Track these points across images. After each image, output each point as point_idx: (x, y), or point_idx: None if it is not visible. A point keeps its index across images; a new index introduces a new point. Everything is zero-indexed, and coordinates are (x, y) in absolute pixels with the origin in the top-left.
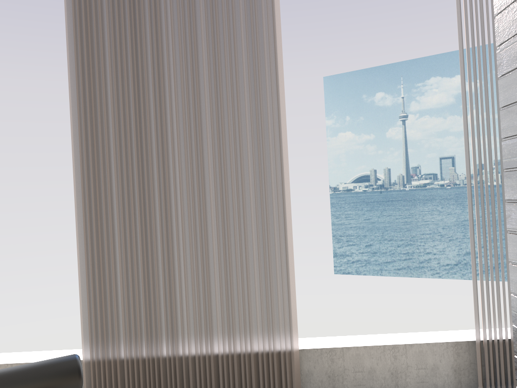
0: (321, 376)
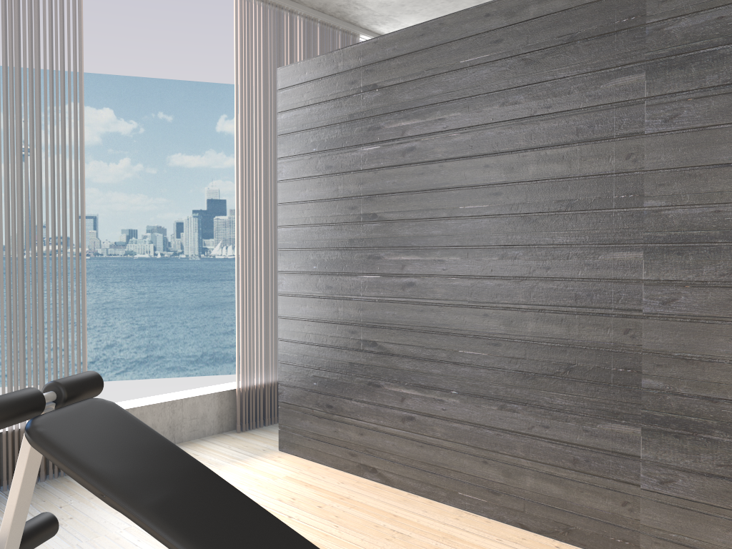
0: None
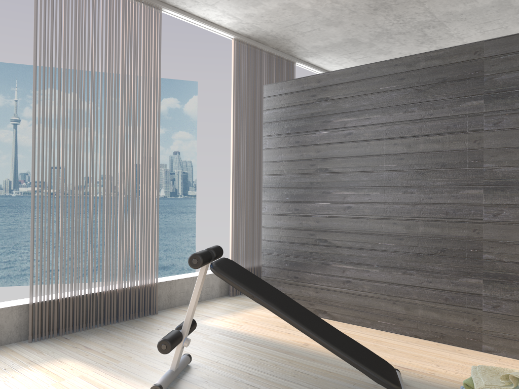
0: (165, 297)
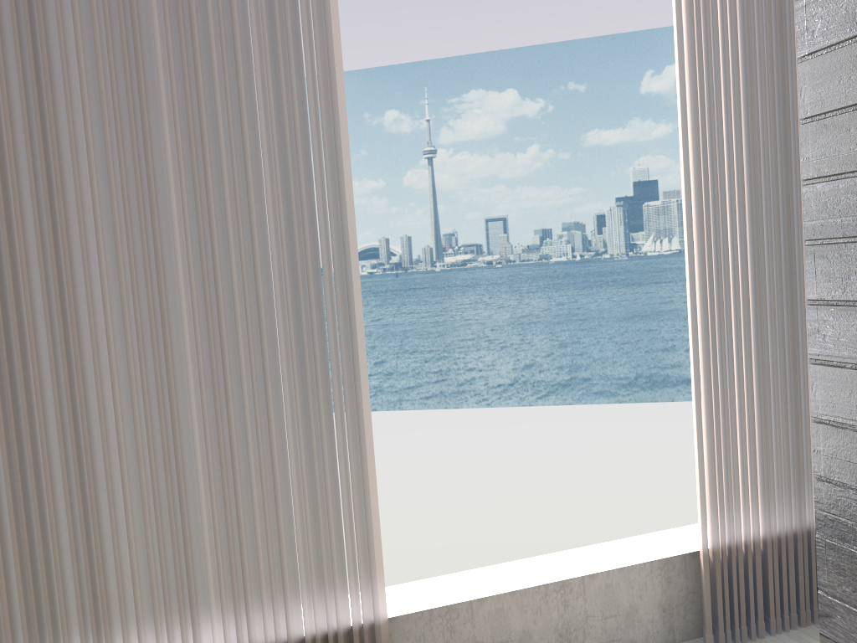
0: None
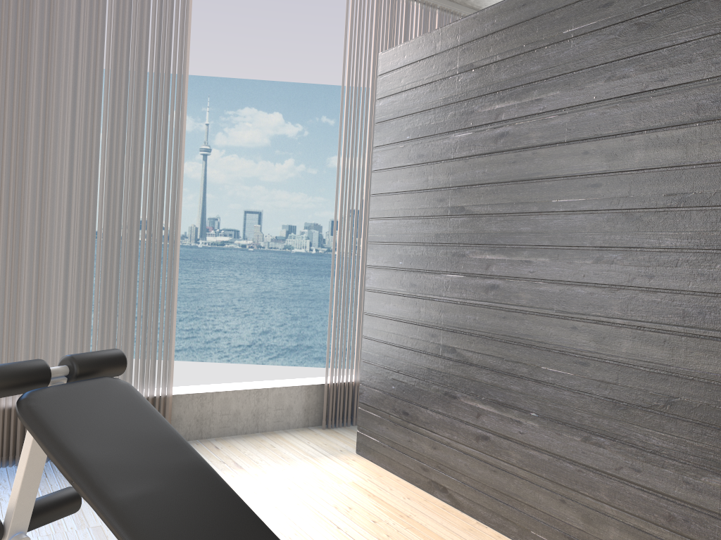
0: (190, 420)
